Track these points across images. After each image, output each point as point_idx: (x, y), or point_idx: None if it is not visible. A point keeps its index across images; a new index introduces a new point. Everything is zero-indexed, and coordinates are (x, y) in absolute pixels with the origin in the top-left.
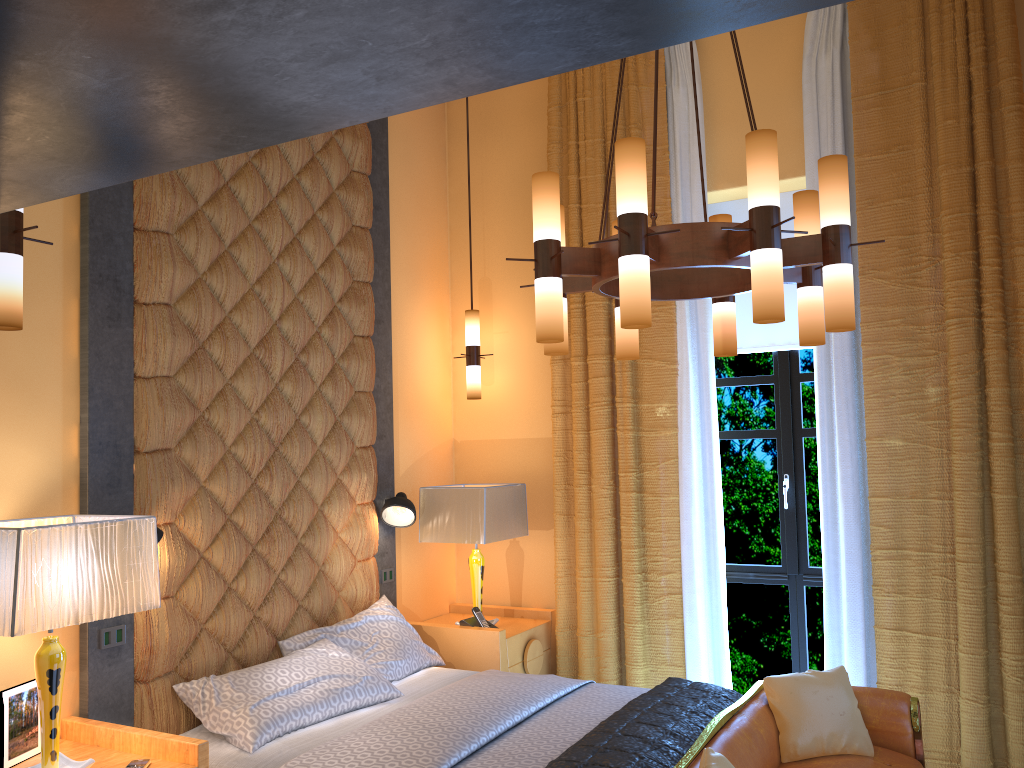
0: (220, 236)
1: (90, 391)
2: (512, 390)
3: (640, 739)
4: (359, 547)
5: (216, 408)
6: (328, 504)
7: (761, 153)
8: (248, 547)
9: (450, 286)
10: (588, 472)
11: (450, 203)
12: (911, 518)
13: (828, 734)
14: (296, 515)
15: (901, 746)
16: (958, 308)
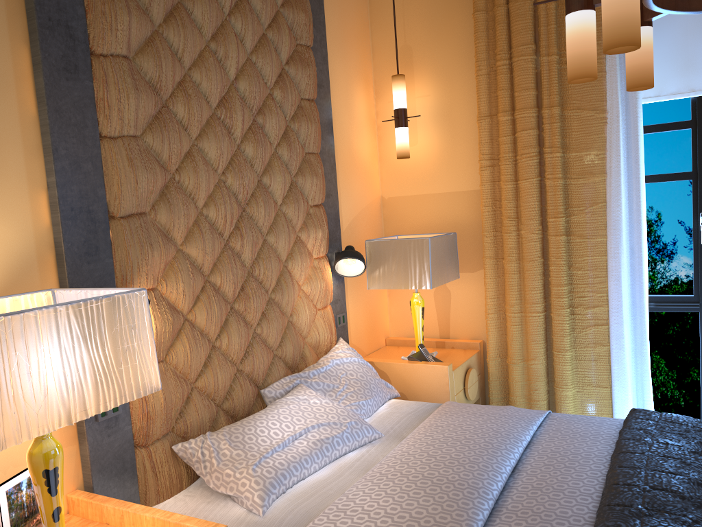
0: None
1: (54, 152)
2: (435, 149)
3: (675, 494)
4: (318, 297)
5: (185, 170)
6: (291, 260)
7: None
8: (227, 306)
9: (372, 56)
10: (517, 219)
11: None
12: None
13: None
14: (266, 272)
15: None
16: None
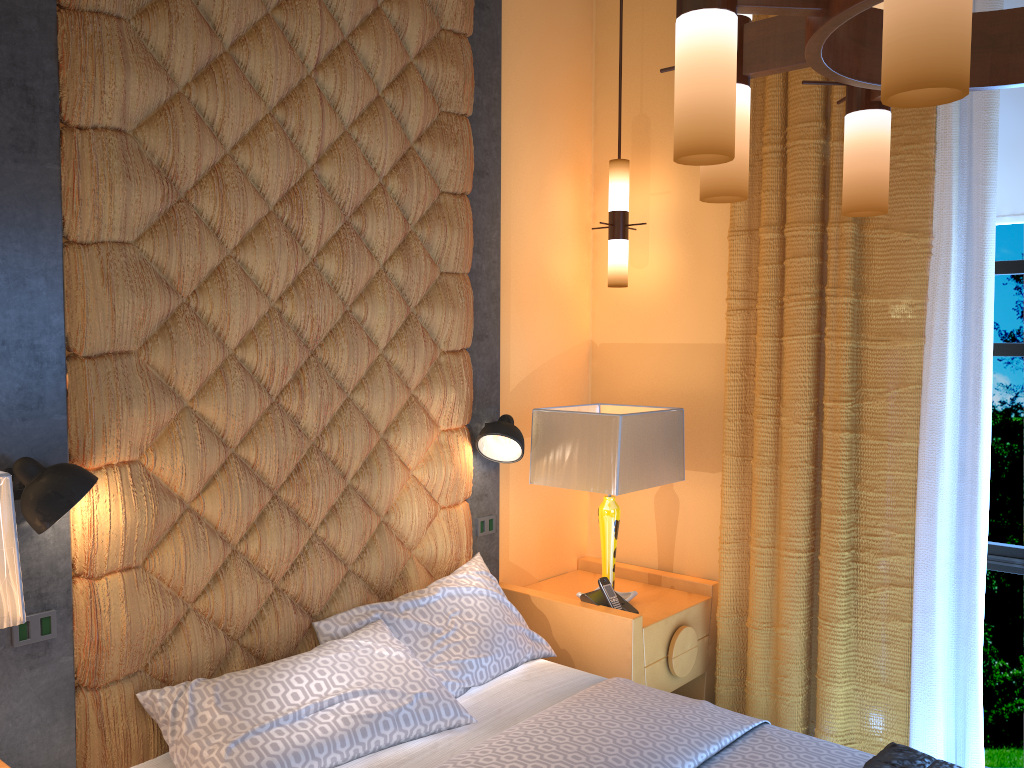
0: (215, 29)
1: None
2: (672, 275)
3: None
4: (442, 489)
5: (208, 292)
6: (395, 431)
7: None
8: (264, 494)
9: (593, 129)
10: (776, 398)
11: (597, 10)
12: None
13: None
14: (342, 448)
15: None
16: None
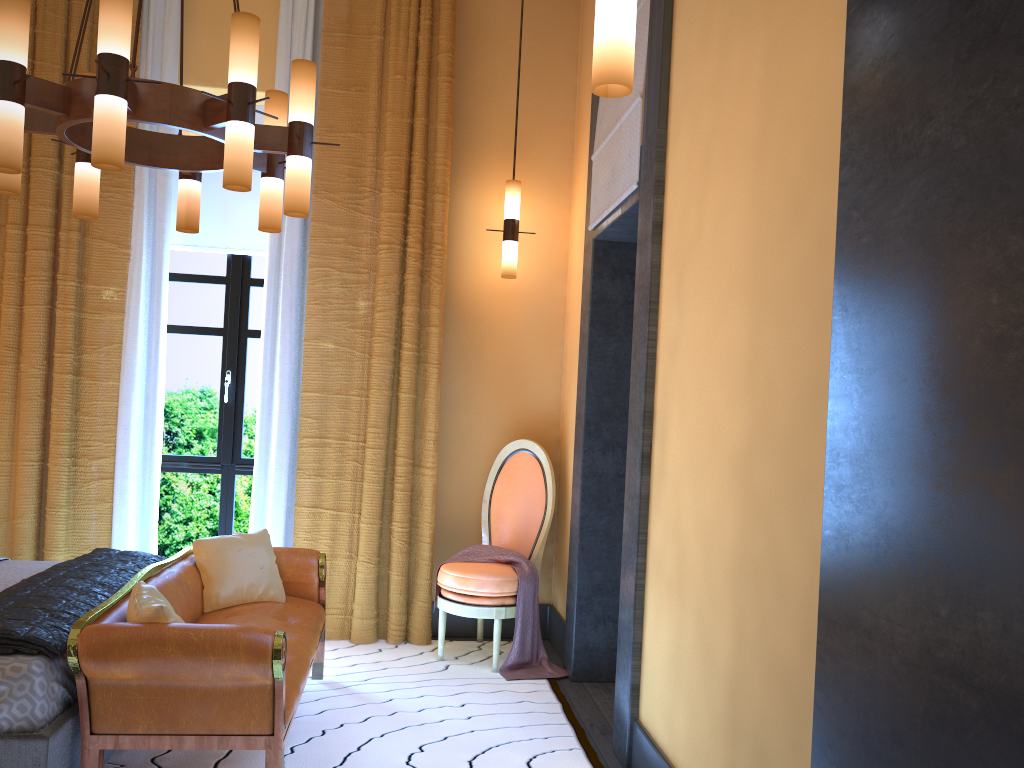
0: None
1: None
2: None
3: (67, 588)
4: None
5: None
6: None
7: (245, 34)
8: None
9: None
10: (18, 350)
11: None
12: (335, 412)
13: (248, 584)
14: None
15: (308, 594)
16: (389, 236)
